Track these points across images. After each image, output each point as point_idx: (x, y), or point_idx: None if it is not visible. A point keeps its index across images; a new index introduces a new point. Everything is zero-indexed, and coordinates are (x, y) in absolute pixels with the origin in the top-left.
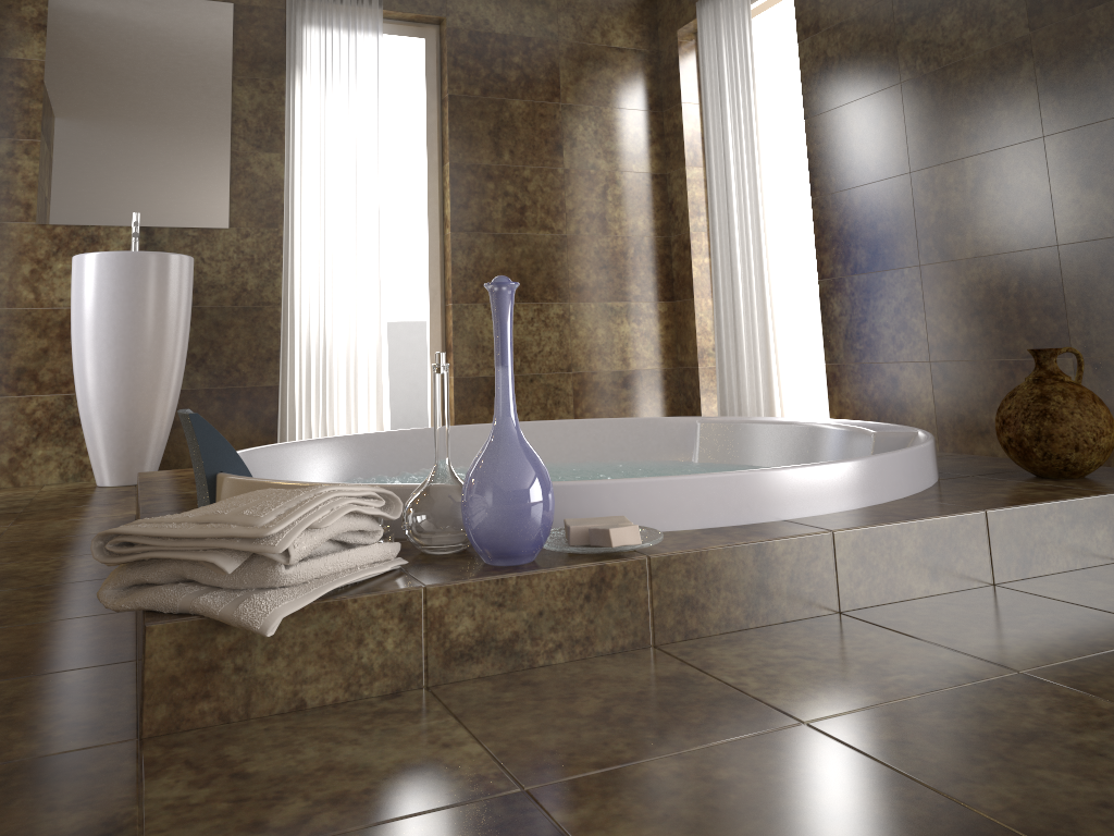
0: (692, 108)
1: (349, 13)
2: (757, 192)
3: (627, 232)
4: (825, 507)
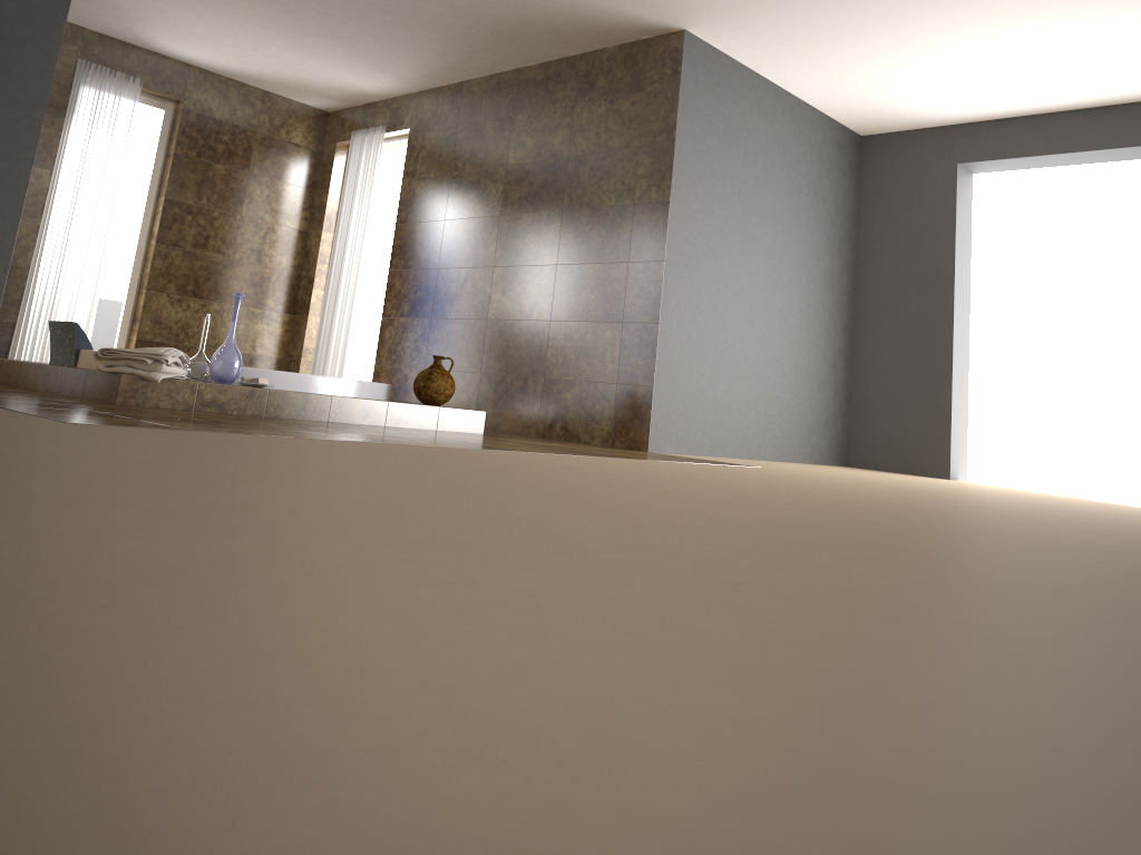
0: (335, 194)
1: (118, 86)
2: (361, 259)
3: (274, 265)
4: (333, 393)
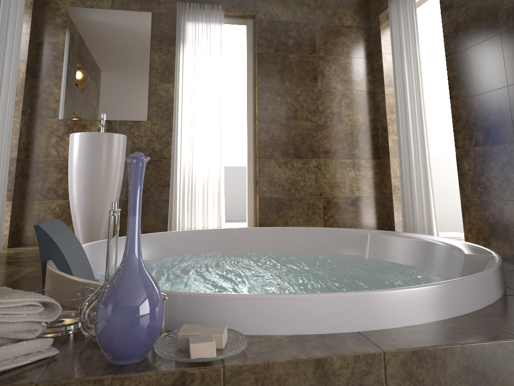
0: (388, 55)
1: (207, 14)
2: (420, 99)
3: (353, 122)
4: (393, 323)
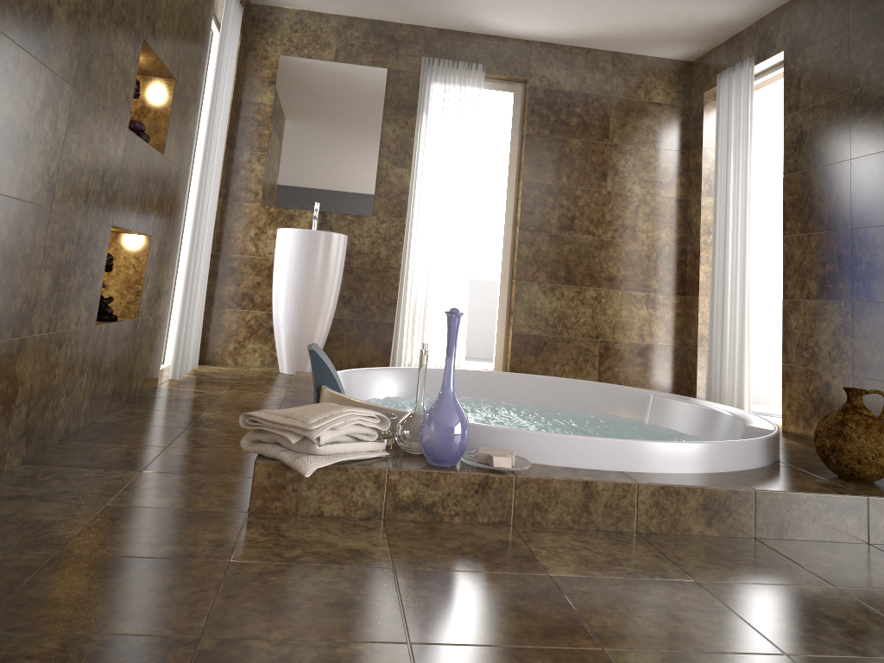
0: (711, 152)
1: (462, 76)
2: (746, 225)
3: (652, 241)
4: (651, 468)
